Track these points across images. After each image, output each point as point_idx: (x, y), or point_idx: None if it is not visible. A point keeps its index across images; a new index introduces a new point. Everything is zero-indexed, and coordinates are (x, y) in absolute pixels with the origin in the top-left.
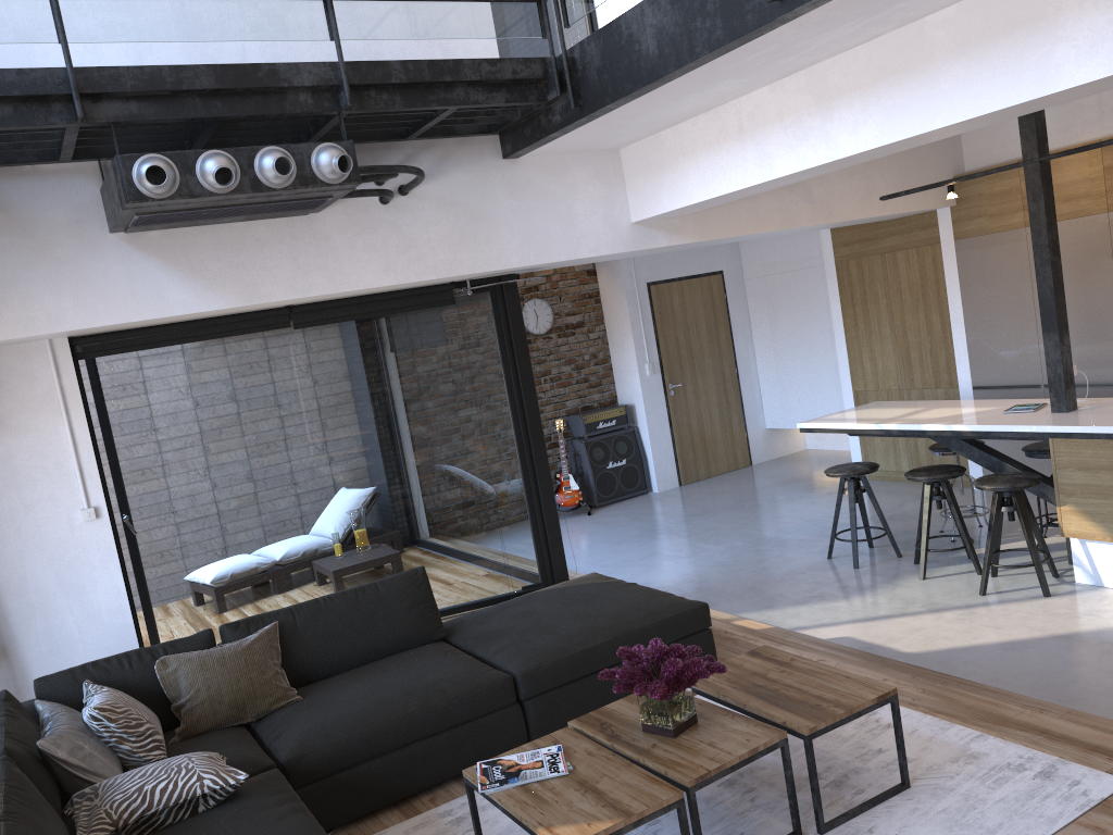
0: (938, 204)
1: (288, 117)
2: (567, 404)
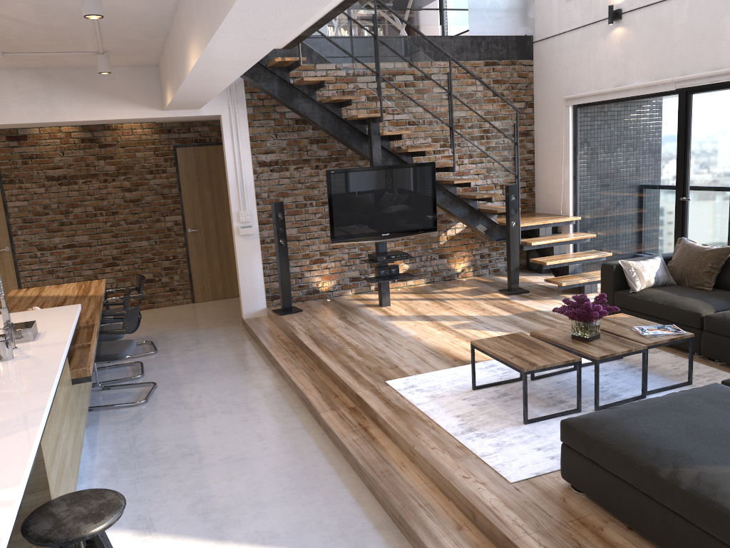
0: None
1: None
2: None
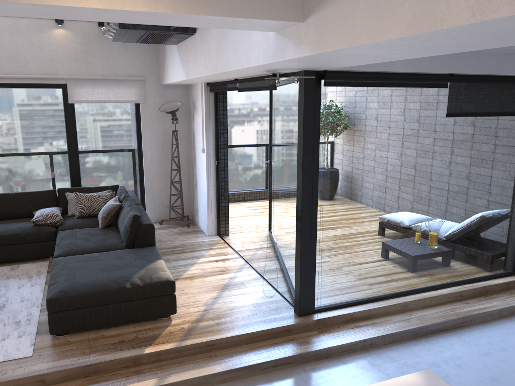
0: None
1: None
2: None
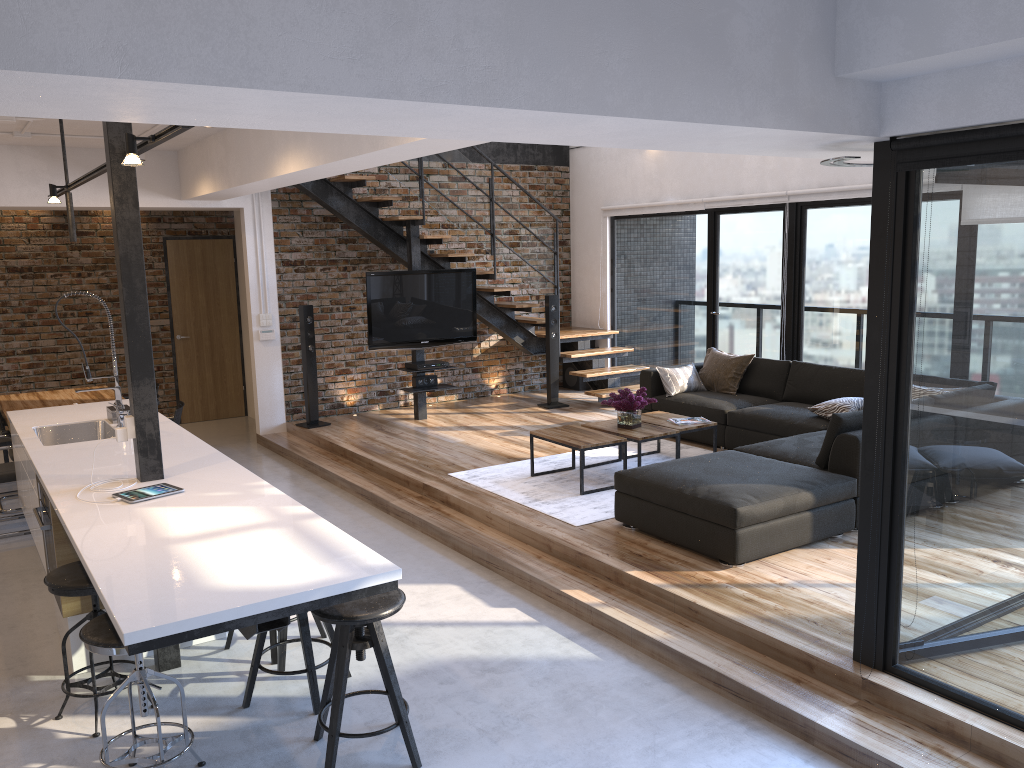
0: None
1: None
2: None
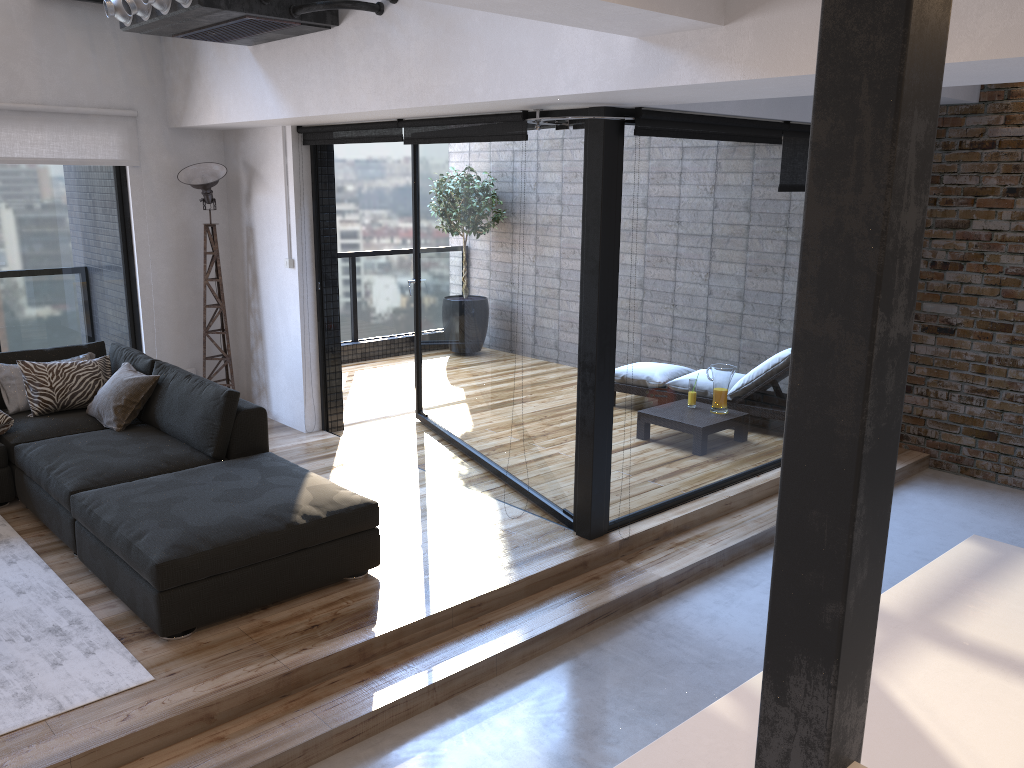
0: None
1: None
2: None
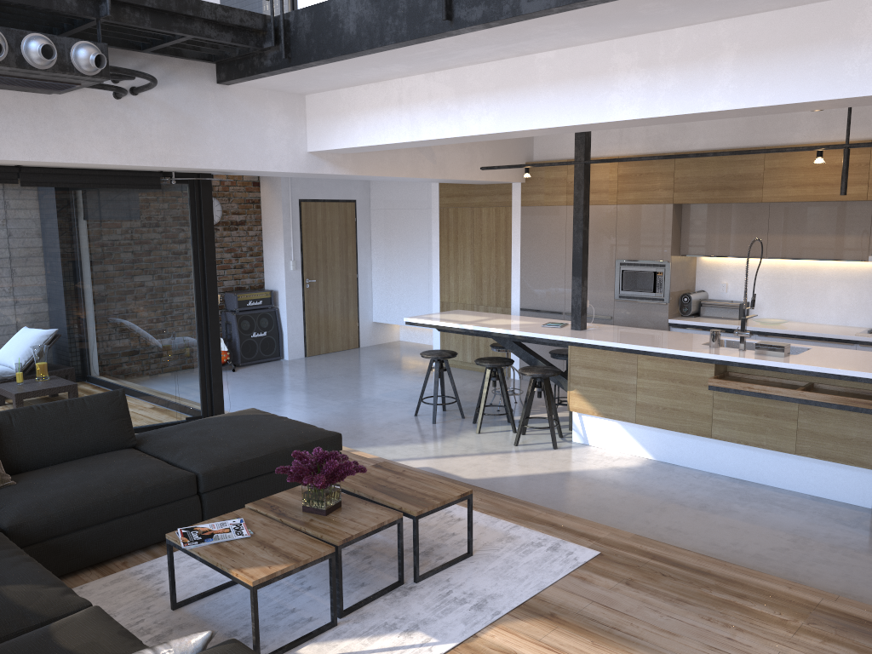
0: (514, 180)
1: (51, 12)
2: (225, 284)
